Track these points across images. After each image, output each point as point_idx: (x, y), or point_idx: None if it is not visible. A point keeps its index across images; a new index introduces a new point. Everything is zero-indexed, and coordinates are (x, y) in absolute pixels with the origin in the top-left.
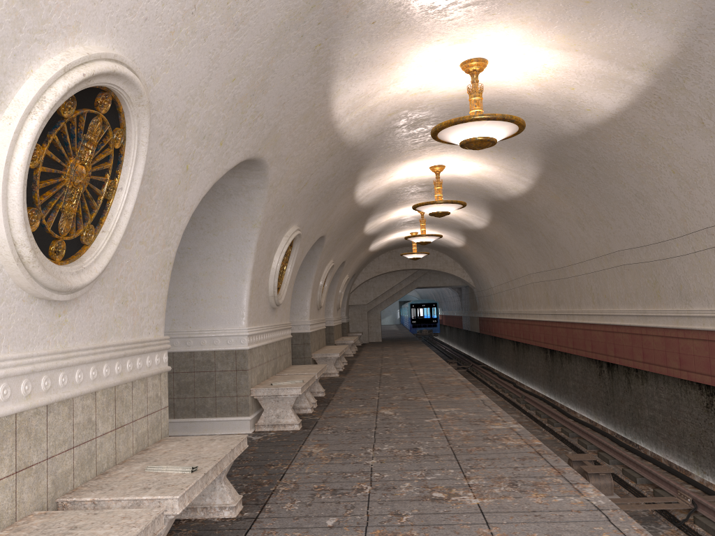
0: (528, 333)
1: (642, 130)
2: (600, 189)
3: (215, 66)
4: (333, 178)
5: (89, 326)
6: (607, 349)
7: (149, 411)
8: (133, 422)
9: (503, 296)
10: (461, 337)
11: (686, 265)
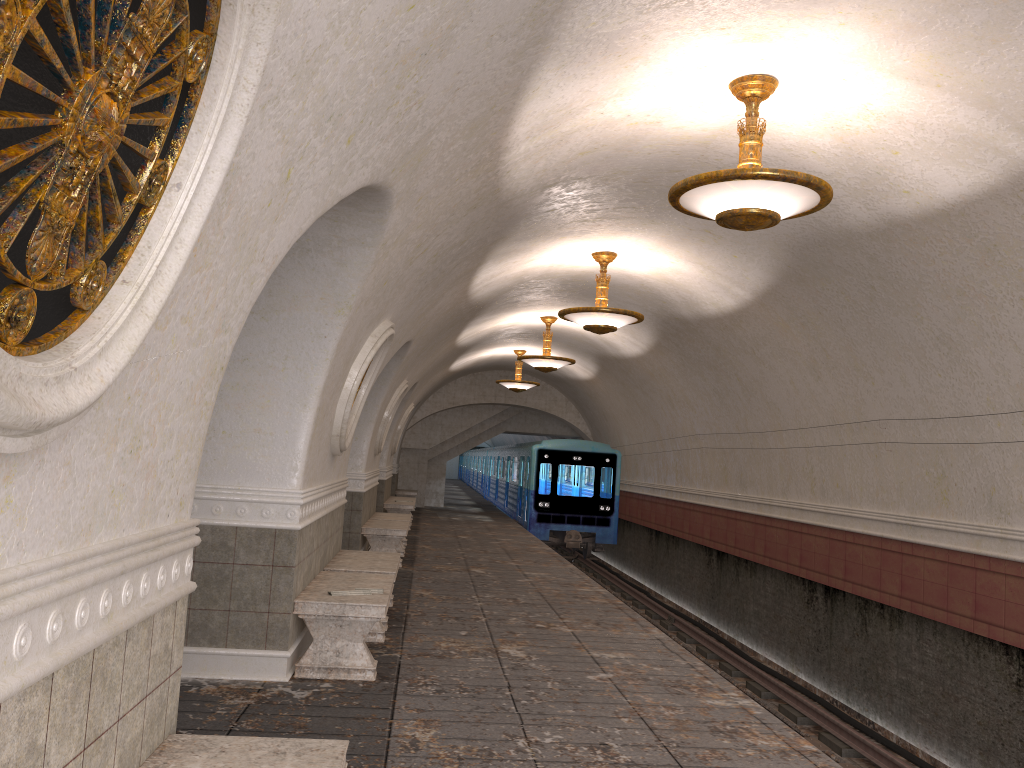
0: (680, 521)
1: (992, 235)
2: (872, 322)
3: None
4: (459, 248)
5: (59, 510)
6: (831, 566)
7: (150, 686)
8: (119, 721)
9: (641, 461)
10: None
11: (1010, 458)
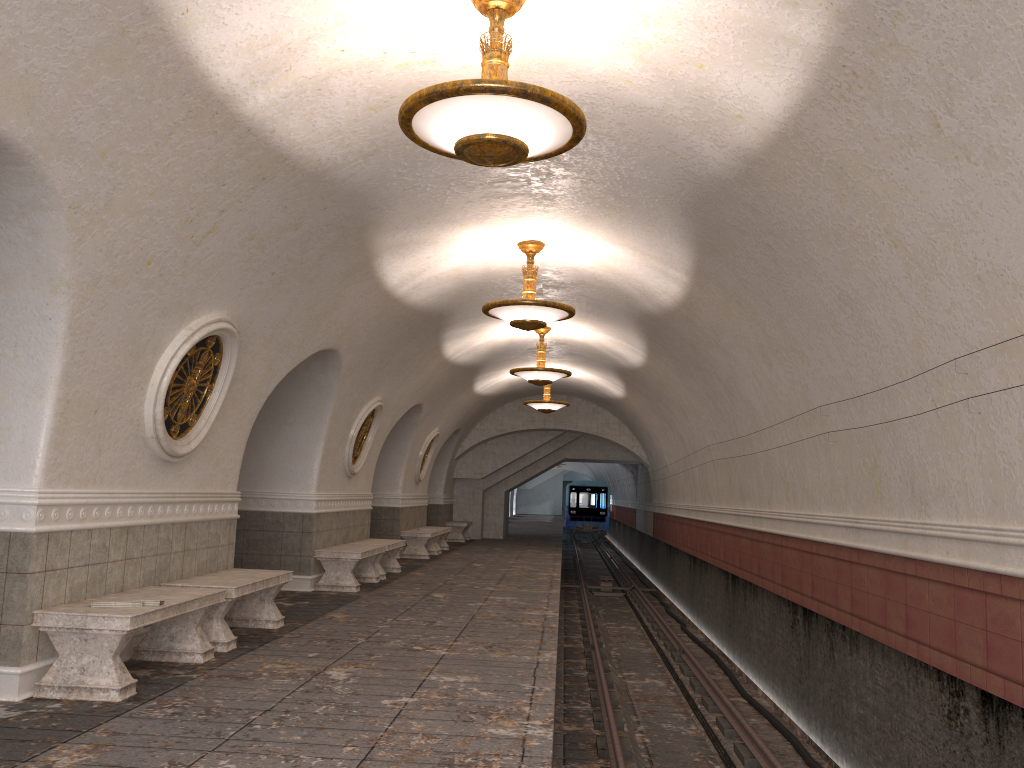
0: (706, 543)
1: (834, 155)
2: (786, 289)
3: None
4: (299, 233)
5: None
6: (803, 583)
7: None
8: None
9: (679, 481)
10: (635, 542)
11: (923, 435)
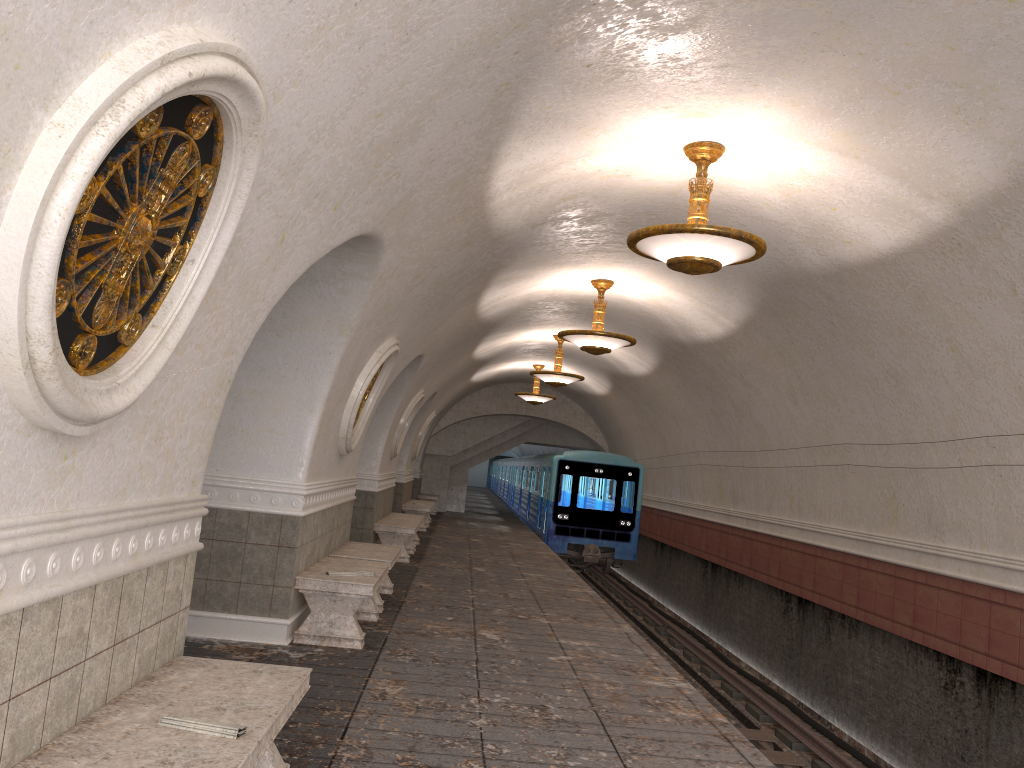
0: (682, 534)
1: (920, 284)
2: (835, 354)
3: (361, 91)
4: (459, 276)
5: (104, 476)
6: (803, 579)
7: (164, 614)
8: (140, 633)
9: (650, 475)
10: None
11: (945, 482)
